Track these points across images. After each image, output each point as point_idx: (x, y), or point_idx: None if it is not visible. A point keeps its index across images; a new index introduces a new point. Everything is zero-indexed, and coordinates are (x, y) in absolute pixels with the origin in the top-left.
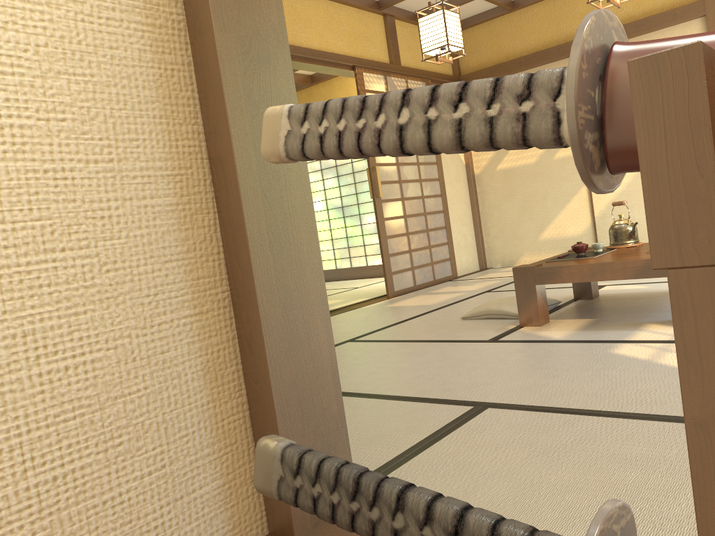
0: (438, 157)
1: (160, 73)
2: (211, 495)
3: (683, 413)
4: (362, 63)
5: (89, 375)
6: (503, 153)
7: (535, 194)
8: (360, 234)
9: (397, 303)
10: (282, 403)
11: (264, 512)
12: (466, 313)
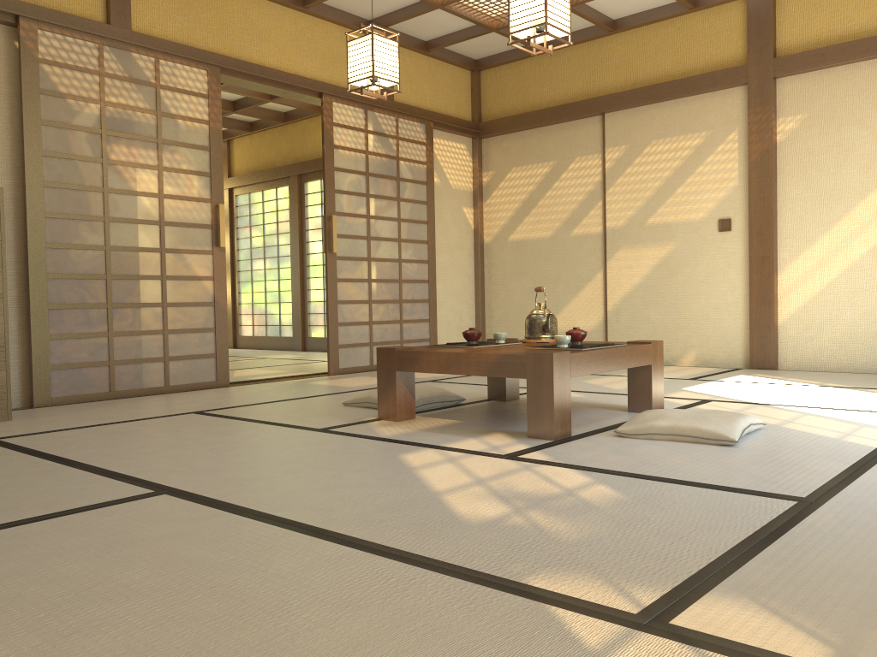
0: (430, 215)
1: None
2: None
3: (321, 523)
4: (335, 91)
5: None
6: (517, 221)
7: (547, 275)
8: None
9: (325, 381)
10: None
11: None
12: (350, 399)
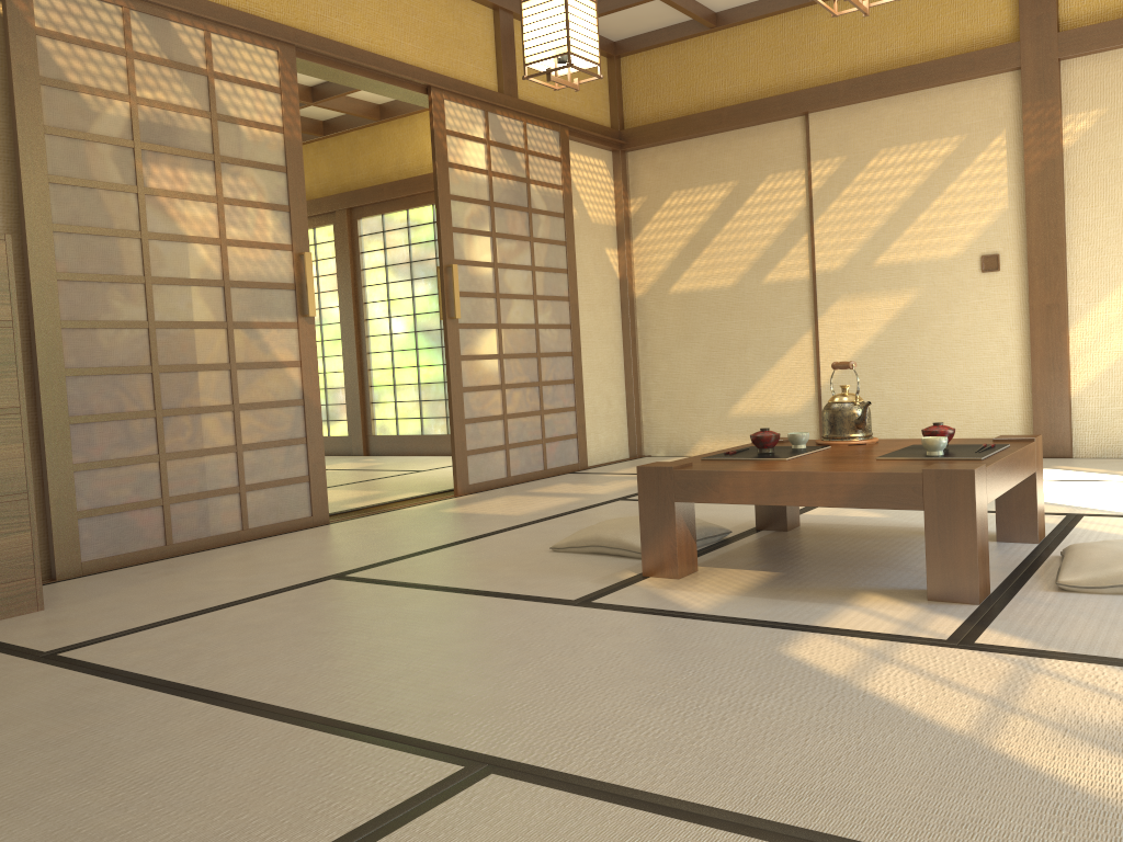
0: (570, 261)
1: None
2: None
3: (877, 835)
4: (446, 85)
5: None
6: (682, 265)
7: (729, 339)
8: (441, 381)
9: (464, 506)
10: None
11: None
12: (561, 540)
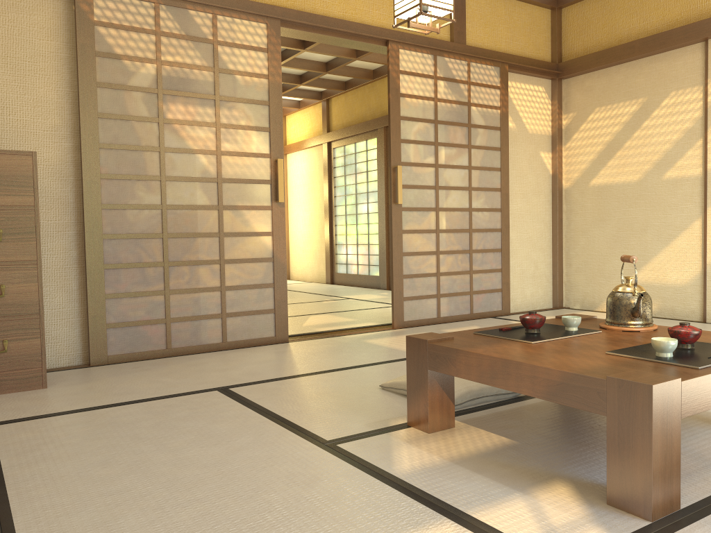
0: (503, 162)
1: None
2: None
3: None
4: (403, 38)
5: None
6: (600, 164)
7: (633, 222)
8: None
9: (383, 338)
10: None
11: None
12: (388, 381)
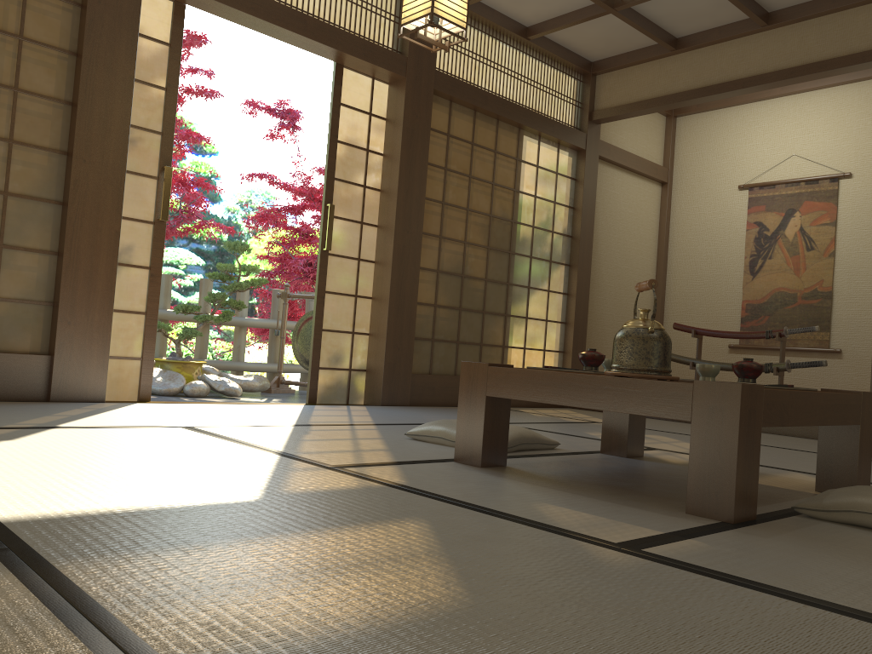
0: None
1: None
2: None
3: None
4: None
5: None
6: None
7: None
8: None
9: None
10: None
11: None
12: None
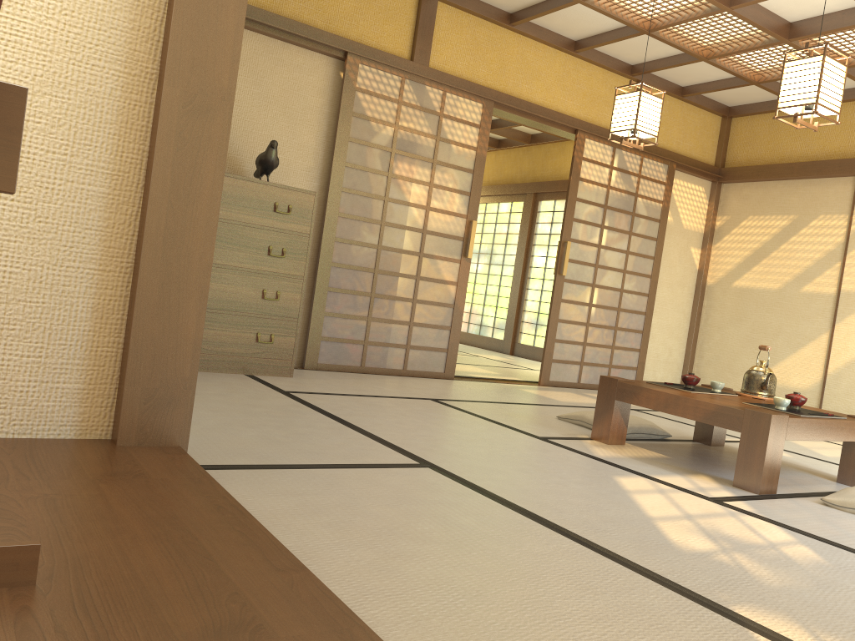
0: (657, 251)
1: (124, 106)
2: (71, 392)
3: (556, 520)
4: (589, 129)
5: (5, 279)
6: (744, 268)
7: (767, 326)
8: None
9: (536, 390)
10: (137, 349)
11: (112, 423)
12: (564, 414)
